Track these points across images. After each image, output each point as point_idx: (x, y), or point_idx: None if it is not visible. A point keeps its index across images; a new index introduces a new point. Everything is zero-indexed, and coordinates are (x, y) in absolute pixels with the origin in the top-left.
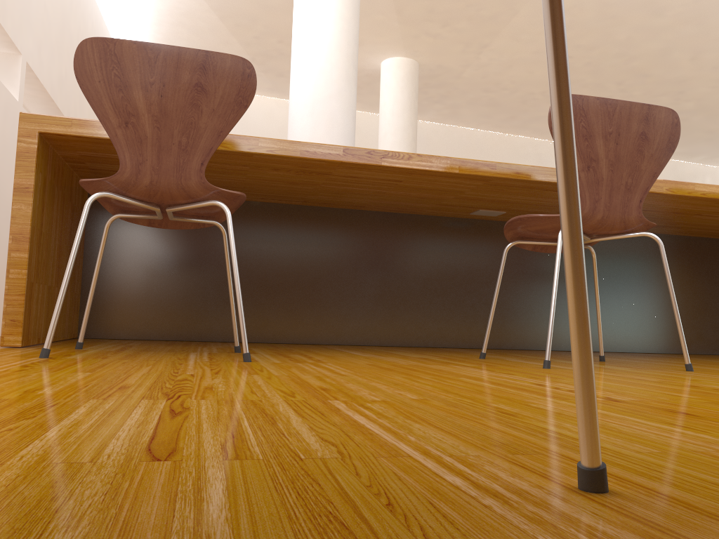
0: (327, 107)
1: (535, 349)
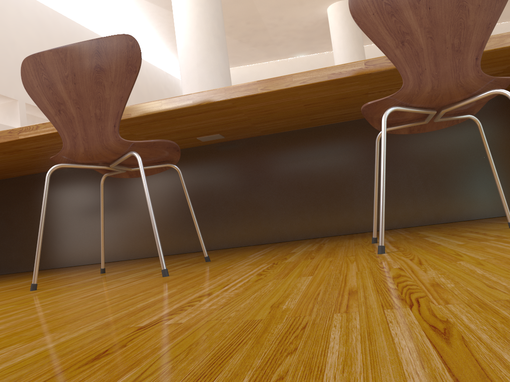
0: (196, 74)
1: (292, 240)
